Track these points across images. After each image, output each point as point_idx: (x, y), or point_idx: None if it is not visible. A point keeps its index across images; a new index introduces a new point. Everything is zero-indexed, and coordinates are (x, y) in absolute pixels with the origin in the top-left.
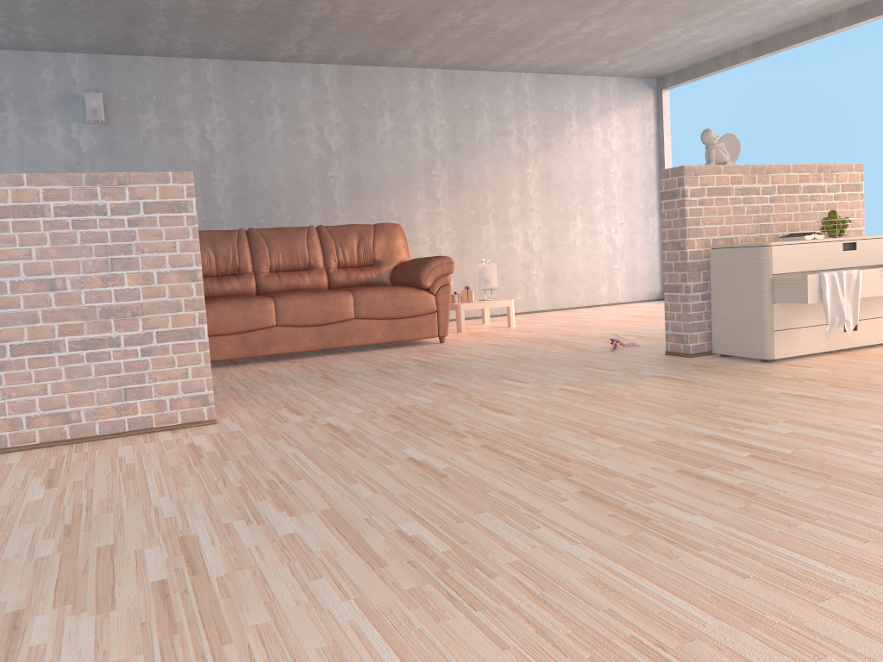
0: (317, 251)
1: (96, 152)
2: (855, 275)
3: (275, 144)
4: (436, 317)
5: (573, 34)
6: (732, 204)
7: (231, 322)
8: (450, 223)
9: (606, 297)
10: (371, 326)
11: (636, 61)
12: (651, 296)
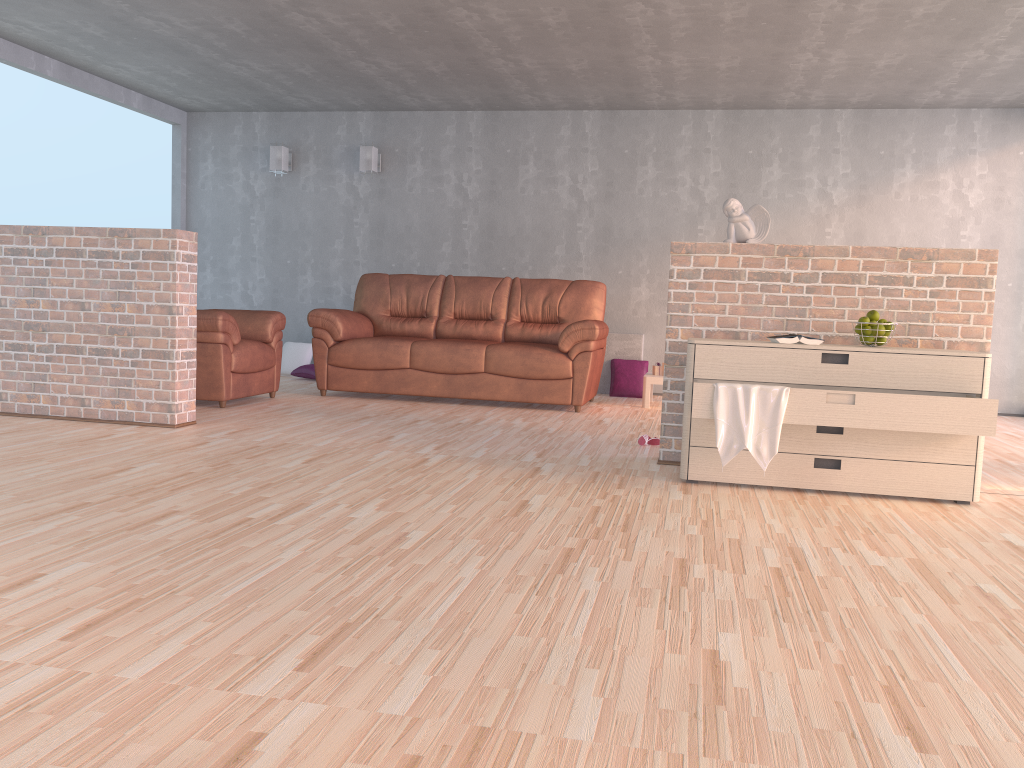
0: (501, 302)
1: (369, 198)
2: (775, 393)
3: (526, 193)
4: (571, 384)
5: (829, 67)
6: (742, 291)
7: (369, 359)
8: None
9: None
10: (499, 382)
11: (985, 89)
12: (1011, 408)
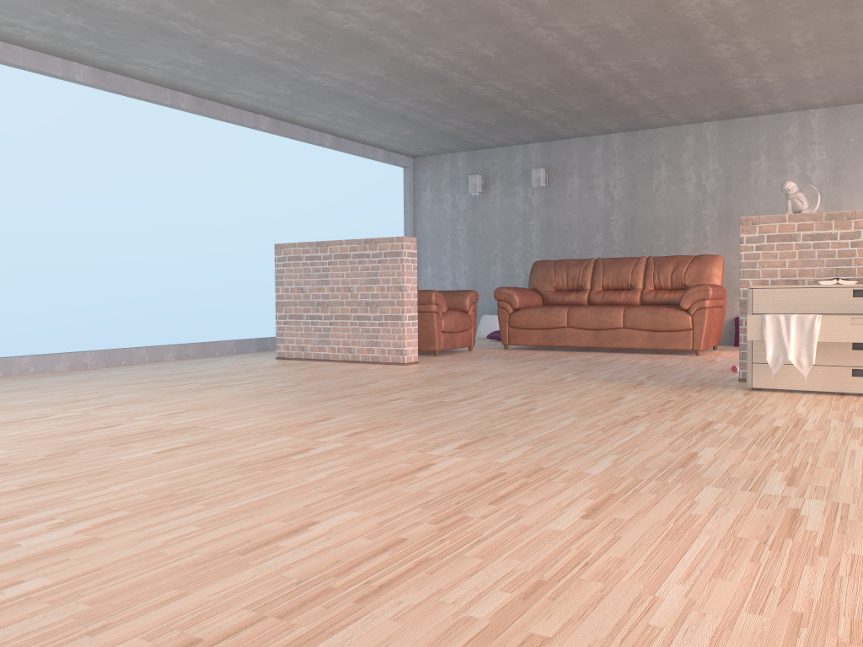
0: (638, 276)
1: (540, 205)
2: (810, 319)
3: (660, 191)
4: (691, 334)
5: None
6: (798, 249)
7: (537, 321)
8: None
9: None
10: (634, 334)
11: None
12: None
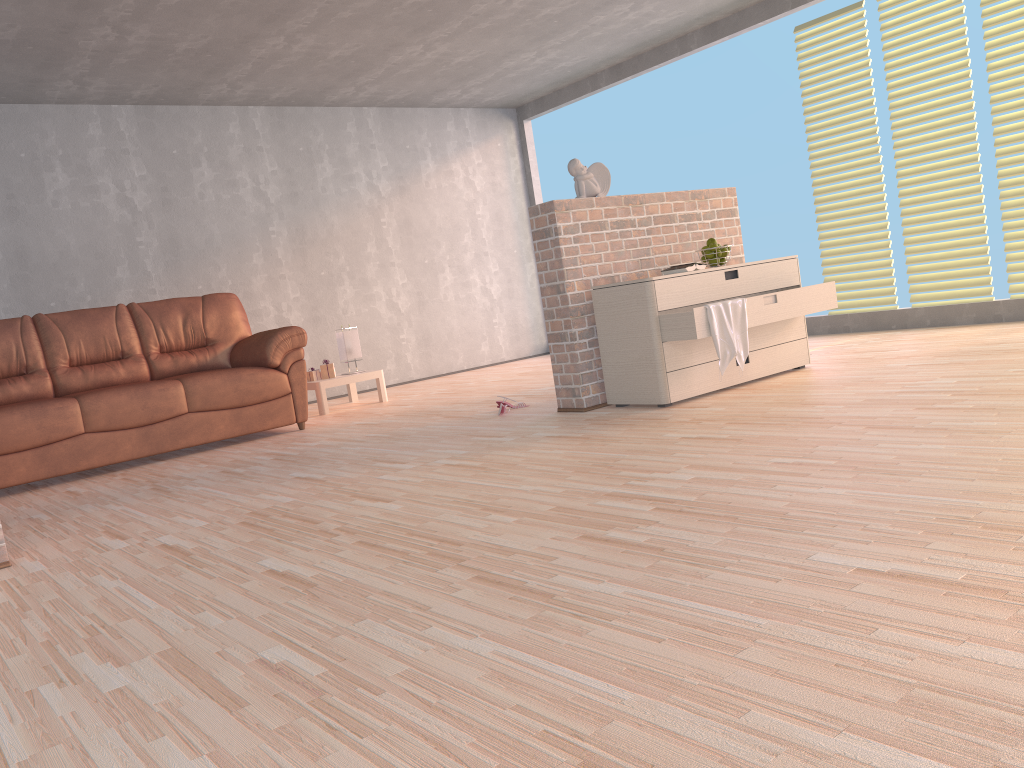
0: (131, 334)
1: None
2: (740, 304)
3: (61, 206)
4: (292, 400)
5: (417, 61)
6: (609, 239)
7: (22, 435)
8: (298, 287)
9: (489, 357)
10: (211, 419)
11: (491, 90)
12: (538, 350)
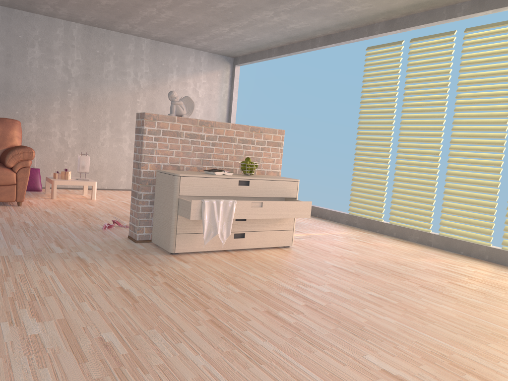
0: None
1: None
2: (231, 204)
3: None
4: (15, 188)
5: (158, 17)
6: (182, 143)
7: None
8: (77, 125)
9: None
10: None
11: (213, 44)
12: None
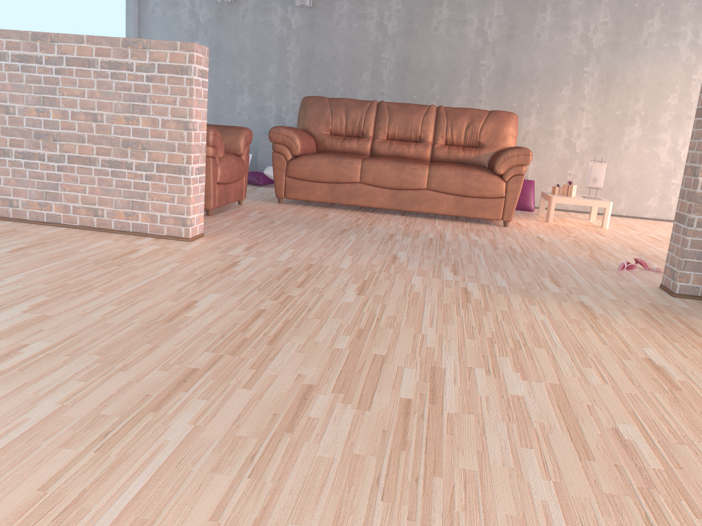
0: (429, 127)
1: (301, 29)
2: None
3: (438, 32)
4: (503, 202)
5: None
6: None
7: (324, 173)
8: (591, 120)
9: None
10: (439, 198)
11: None
12: None
